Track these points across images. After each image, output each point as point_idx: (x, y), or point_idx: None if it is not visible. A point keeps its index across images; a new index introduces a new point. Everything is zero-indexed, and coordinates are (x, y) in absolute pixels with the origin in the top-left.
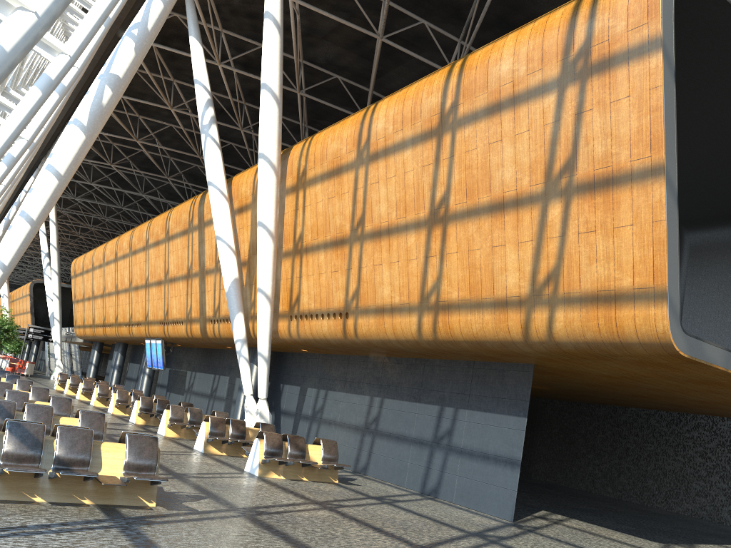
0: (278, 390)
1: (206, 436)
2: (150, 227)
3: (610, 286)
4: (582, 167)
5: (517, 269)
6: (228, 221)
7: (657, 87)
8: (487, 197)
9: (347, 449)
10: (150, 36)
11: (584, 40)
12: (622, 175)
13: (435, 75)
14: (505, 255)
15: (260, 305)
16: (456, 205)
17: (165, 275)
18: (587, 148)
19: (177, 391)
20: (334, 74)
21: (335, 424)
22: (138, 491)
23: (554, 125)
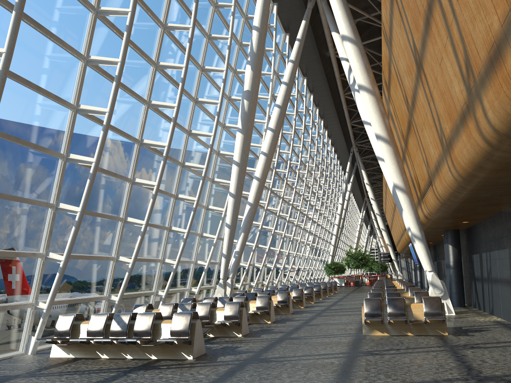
0: (471, 261)
1: None
2: None
3: (491, 39)
4: None
5: (454, 75)
6: None
7: None
8: (421, 20)
9: (506, 302)
10: (257, 56)
11: None
12: None
13: None
14: (446, 67)
15: (399, 197)
16: (418, 44)
17: None
18: None
19: (440, 277)
20: None
21: (498, 281)
22: (182, 349)
23: None
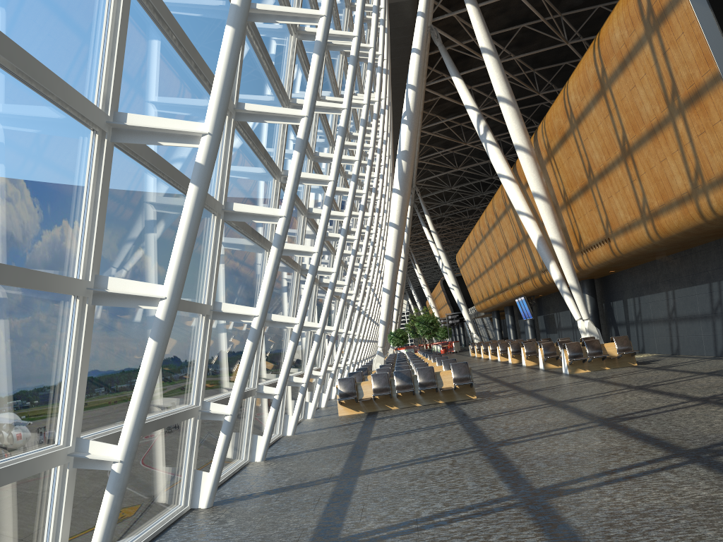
0: (610, 308)
1: (543, 357)
2: (486, 215)
3: None
4: (680, 89)
5: (678, 173)
6: (520, 197)
7: (693, 22)
8: (644, 128)
9: (663, 338)
10: (414, 115)
11: (646, 2)
12: (701, 87)
13: (588, 50)
14: (669, 165)
15: (557, 251)
16: (631, 140)
17: (506, 247)
18: (677, 75)
19: (552, 331)
20: (595, 6)
21: (651, 321)
22: (465, 392)
23: (655, 65)
